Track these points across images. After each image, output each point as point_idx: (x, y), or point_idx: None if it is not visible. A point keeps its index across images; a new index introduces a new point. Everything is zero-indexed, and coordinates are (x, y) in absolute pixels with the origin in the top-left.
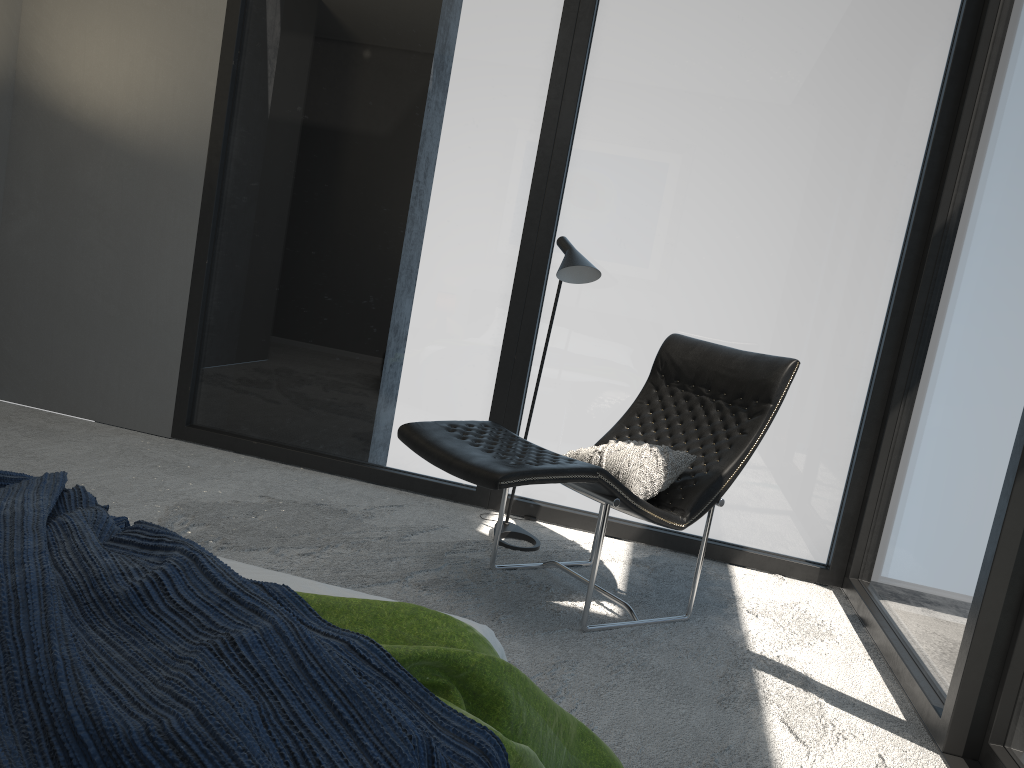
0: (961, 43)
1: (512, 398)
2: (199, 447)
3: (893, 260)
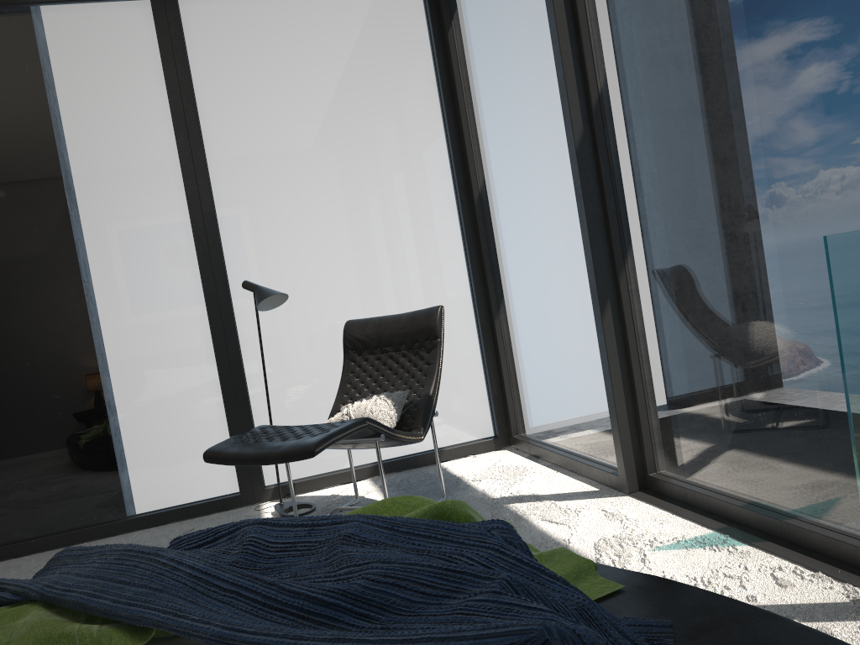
0: (444, 83)
1: (243, 413)
2: None
3: (457, 227)
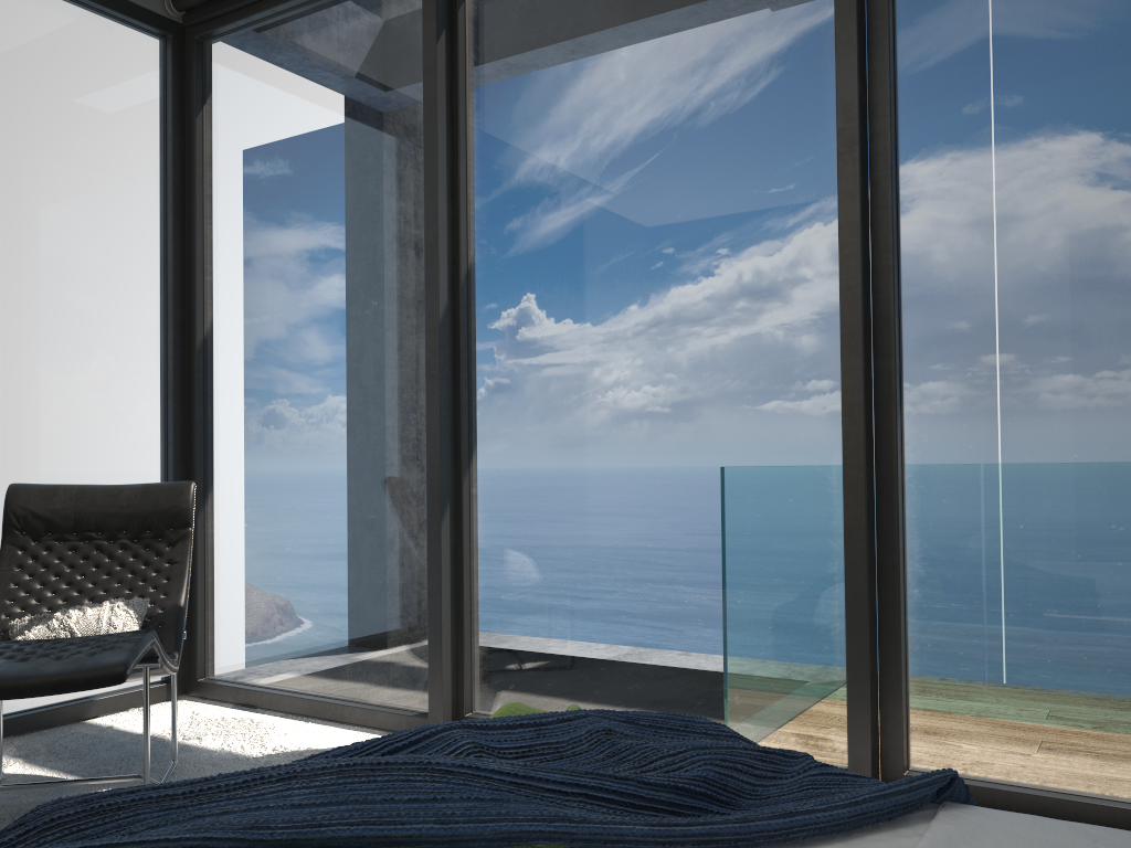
0: (176, 180)
1: None
2: None
3: (162, 376)
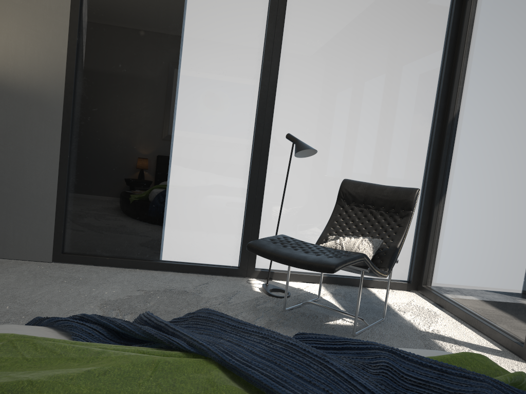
0: (452, 35)
1: (255, 218)
2: (73, 265)
3: (429, 136)
